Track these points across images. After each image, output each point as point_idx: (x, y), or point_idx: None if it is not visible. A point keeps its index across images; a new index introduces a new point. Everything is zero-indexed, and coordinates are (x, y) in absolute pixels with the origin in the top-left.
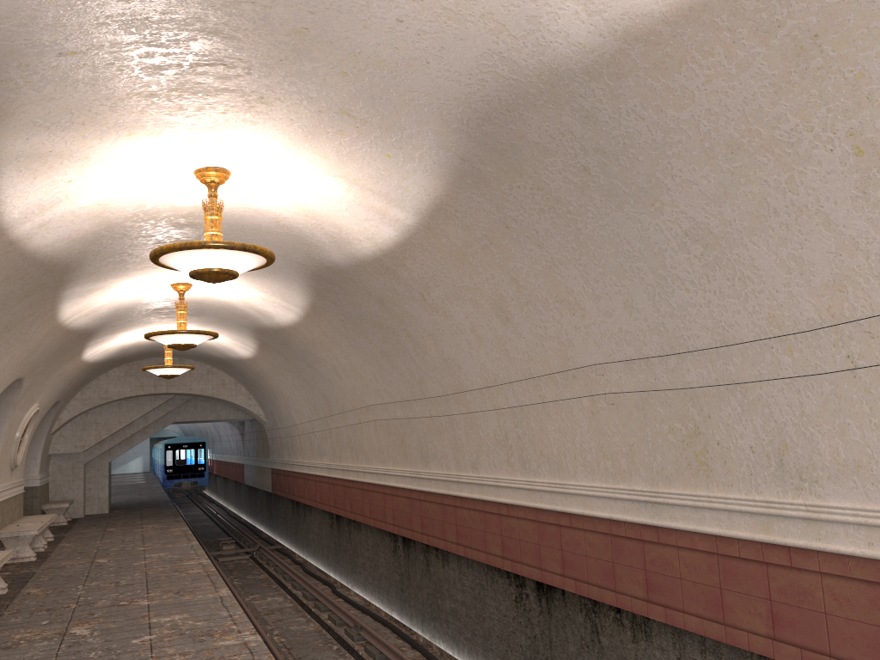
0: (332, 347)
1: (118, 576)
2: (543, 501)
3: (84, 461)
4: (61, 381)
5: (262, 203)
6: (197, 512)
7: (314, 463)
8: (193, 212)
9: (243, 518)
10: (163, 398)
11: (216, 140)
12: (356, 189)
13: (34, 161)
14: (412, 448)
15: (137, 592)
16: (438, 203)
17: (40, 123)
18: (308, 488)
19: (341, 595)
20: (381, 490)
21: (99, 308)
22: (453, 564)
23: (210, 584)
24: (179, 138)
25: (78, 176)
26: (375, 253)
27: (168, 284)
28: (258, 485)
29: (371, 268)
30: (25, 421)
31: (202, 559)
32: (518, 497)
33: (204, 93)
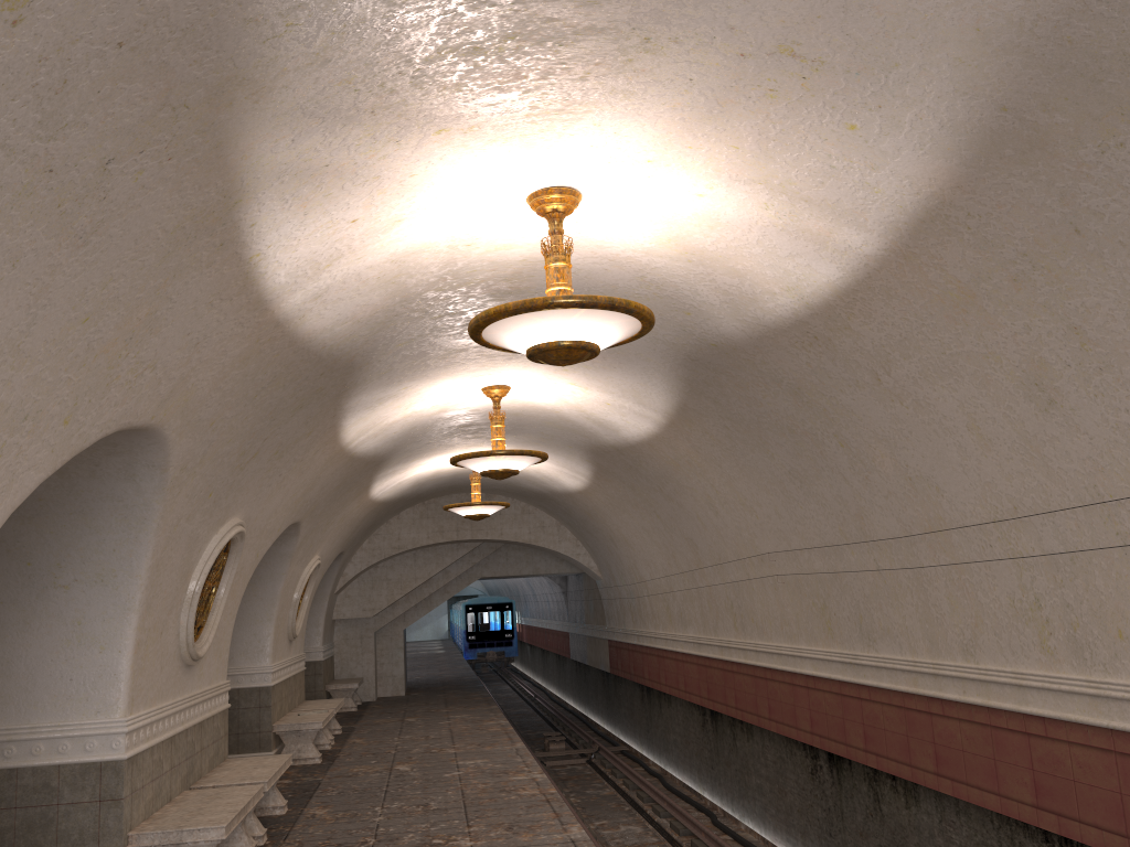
0: (706, 469)
1: (425, 794)
2: (1129, 718)
3: (374, 628)
4: (345, 525)
5: (622, 246)
6: (509, 694)
7: (674, 635)
8: (521, 270)
9: (570, 704)
10: (467, 546)
11: (565, 135)
12: (780, 202)
13: (304, 184)
14: (843, 618)
15: (453, 823)
16: (934, 205)
17: (311, 110)
18: (664, 670)
19: (728, 831)
20: (788, 679)
21: (390, 425)
22: (927, 804)
23: (553, 817)
24: (510, 136)
25: (365, 212)
26: (796, 314)
27: (478, 389)
28: (589, 662)
29: (787, 339)
30: (304, 578)
31: (534, 773)
32: (1068, 707)
33: (556, 40)
